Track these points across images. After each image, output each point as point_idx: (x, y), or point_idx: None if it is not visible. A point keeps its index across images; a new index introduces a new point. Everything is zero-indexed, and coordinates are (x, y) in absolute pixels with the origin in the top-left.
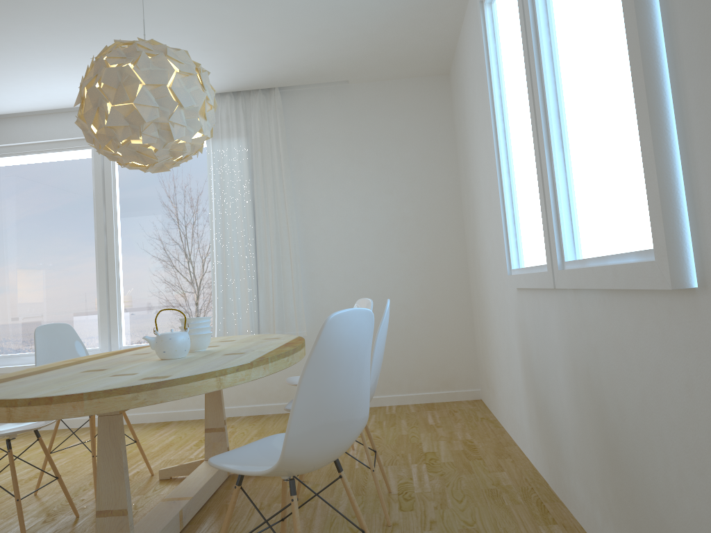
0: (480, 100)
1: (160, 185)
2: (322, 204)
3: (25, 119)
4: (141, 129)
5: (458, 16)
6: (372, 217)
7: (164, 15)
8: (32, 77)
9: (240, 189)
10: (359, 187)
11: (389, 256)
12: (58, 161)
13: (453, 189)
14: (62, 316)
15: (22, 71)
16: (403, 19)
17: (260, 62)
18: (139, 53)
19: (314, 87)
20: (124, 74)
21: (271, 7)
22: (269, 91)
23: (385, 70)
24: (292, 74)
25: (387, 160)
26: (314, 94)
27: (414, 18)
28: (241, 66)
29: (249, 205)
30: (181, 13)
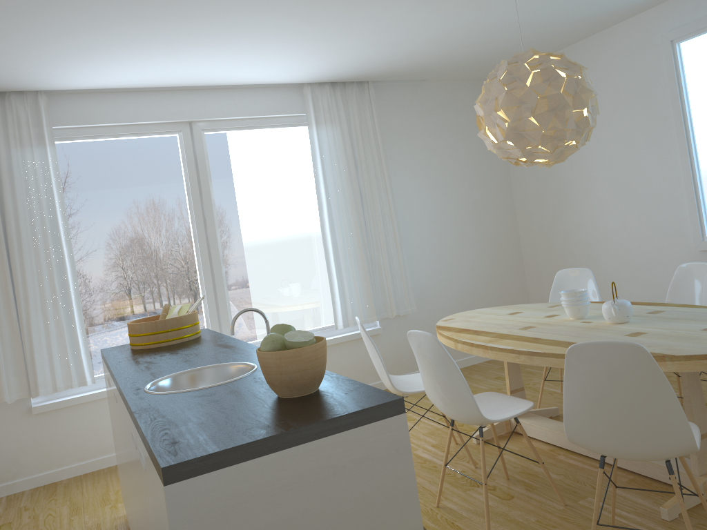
0: (620, 111)
1: (257, 174)
2: (412, 191)
3: (98, 96)
4: (583, 132)
5: (577, 40)
6: (451, 202)
7: (420, 15)
8: (197, 54)
9: (349, 179)
10: (439, 176)
11: (466, 236)
12: (138, 147)
13: (505, 177)
14: None
15: (200, 48)
16: (547, 38)
17: (403, 59)
18: (577, 66)
19: (397, 83)
20: (579, 84)
21: (495, 19)
22: (361, 84)
23: (466, 73)
24: (404, 71)
25: (458, 152)
26: (397, 90)
27: (554, 38)
28: (383, 62)
29: (359, 194)
30: (434, 15)
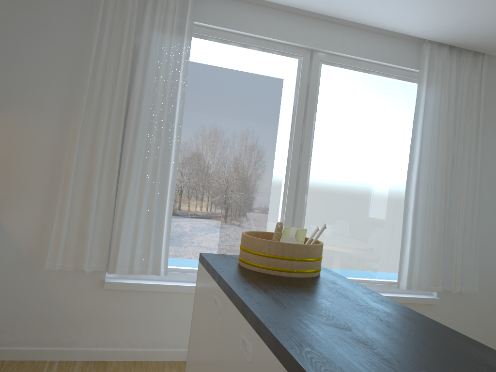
0: None
1: (358, 116)
2: None
3: (240, 3)
4: None
5: None
6: None
7: None
8: None
9: (446, 143)
10: None
11: None
12: (260, 61)
13: None
14: (239, 233)
15: None
16: None
17: None
18: None
19: None
20: None
21: None
22: (476, 55)
23: None
24: None
25: None
26: None
27: None
28: None
29: (451, 160)
30: None
